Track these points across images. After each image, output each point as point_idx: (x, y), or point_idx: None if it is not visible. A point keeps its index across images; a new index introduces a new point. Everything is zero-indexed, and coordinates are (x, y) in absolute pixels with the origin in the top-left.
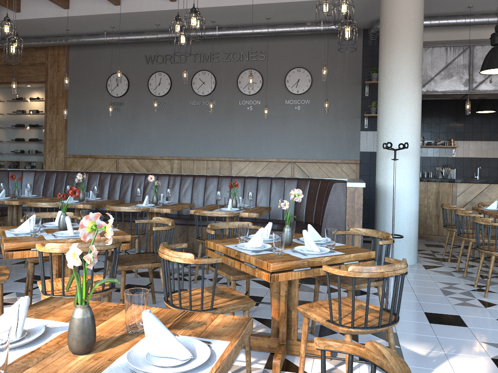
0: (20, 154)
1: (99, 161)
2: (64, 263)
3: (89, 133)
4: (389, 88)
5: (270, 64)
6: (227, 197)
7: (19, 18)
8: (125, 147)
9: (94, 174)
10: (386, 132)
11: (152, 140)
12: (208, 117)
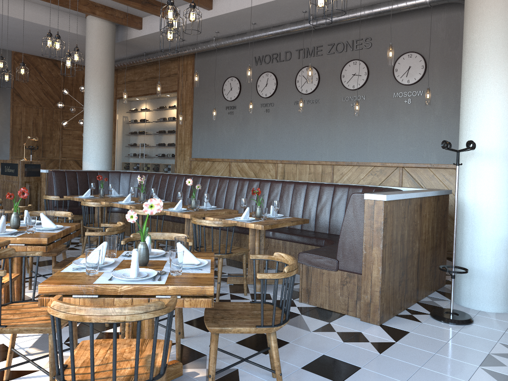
0: (159, 158)
1: (216, 164)
2: (13, 260)
3: (208, 137)
4: (470, 66)
5: (377, 52)
6: (253, 205)
7: (141, 35)
8: (237, 150)
9: (180, 177)
10: (465, 127)
11: (260, 143)
12: (311, 117)
